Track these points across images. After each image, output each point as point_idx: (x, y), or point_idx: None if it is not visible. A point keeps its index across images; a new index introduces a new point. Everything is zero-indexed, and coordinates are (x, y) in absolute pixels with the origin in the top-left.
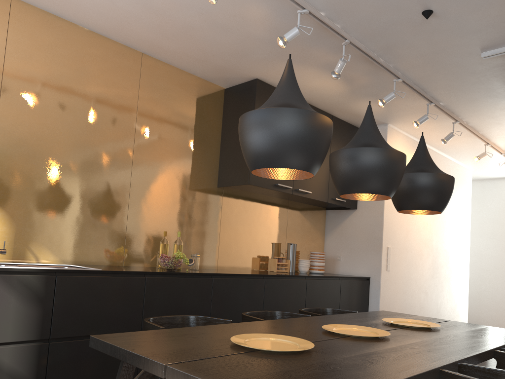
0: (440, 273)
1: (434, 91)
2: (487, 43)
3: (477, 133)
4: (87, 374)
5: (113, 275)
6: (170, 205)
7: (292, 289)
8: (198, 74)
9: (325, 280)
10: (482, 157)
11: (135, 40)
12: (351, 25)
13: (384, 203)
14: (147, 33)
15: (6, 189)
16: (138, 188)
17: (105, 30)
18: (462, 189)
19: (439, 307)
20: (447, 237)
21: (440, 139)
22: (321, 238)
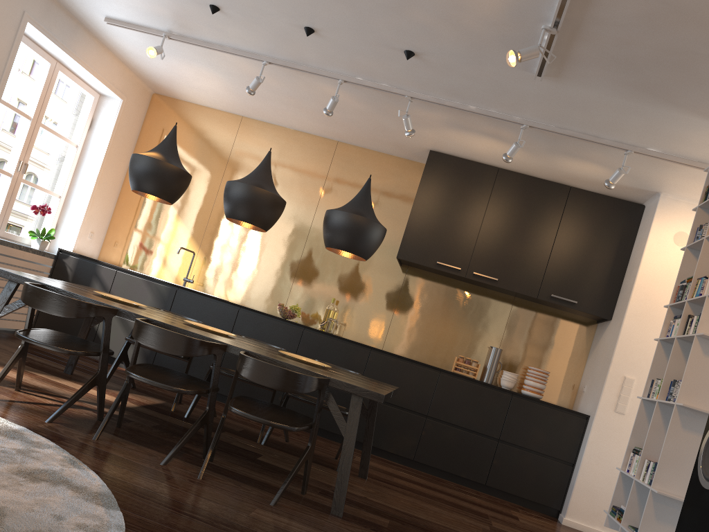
0: None
1: (600, 132)
2: None
3: None
4: (180, 362)
5: (216, 300)
6: (338, 275)
7: (410, 375)
8: (393, 154)
9: (476, 385)
10: None
11: (320, 131)
12: (391, 81)
13: (628, 309)
14: (317, 124)
15: (211, 243)
16: (309, 255)
17: (299, 127)
18: None
19: None
20: None
21: None
22: (578, 361)
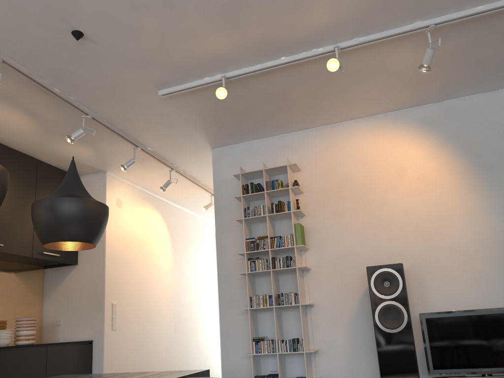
0: (184, 327)
1: (134, 133)
2: (158, 80)
3: (198, 183)
4: None
5: None
6: None
7: None
8: None
9: (20, 350)
10: (209, 207)
11: None
12: None
13: (106, 254)
14: None
15: None
16: None
17: None
18: (204, 241)
19: (186, 363)
20: (190, 289)
21: (159, 187)
22: (38, 302)
